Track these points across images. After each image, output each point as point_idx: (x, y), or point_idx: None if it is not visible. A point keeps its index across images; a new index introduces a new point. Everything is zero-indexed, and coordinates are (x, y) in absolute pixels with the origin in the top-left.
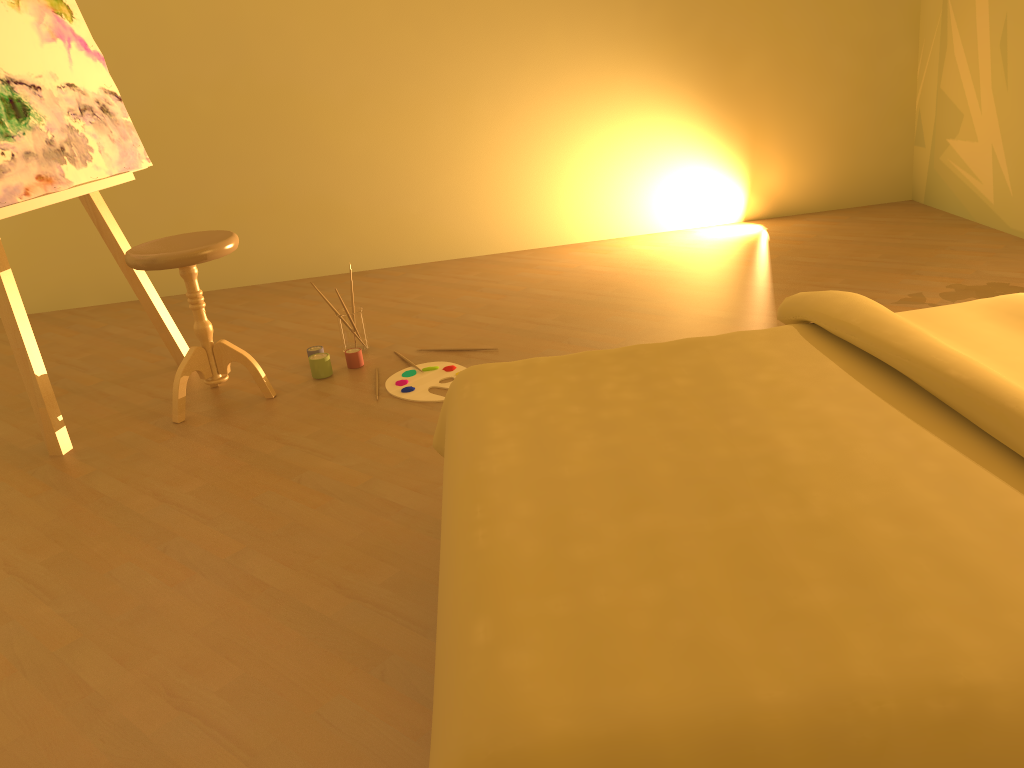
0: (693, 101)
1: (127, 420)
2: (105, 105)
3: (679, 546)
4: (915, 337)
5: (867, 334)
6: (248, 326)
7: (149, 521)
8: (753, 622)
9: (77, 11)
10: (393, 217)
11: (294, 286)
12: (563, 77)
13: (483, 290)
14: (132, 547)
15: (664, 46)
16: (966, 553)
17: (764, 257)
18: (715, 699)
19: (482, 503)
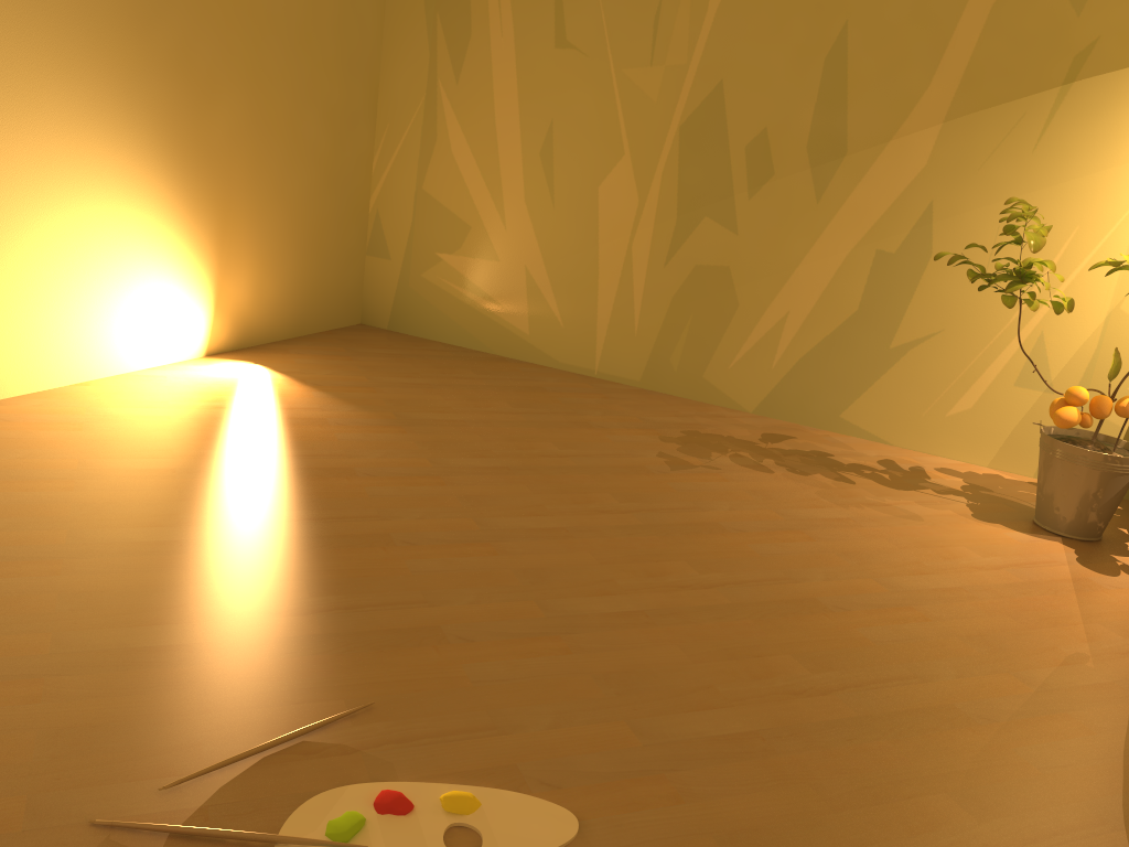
0: (154, 153)
1: None
2: None
3: None
4: None
5: None
6: None
7: None
8: None
9: None
10: None
11: None
12: None
13: None
14: None
15: (119, 46)
16: None
17: (379, 416)
18: None
19: None
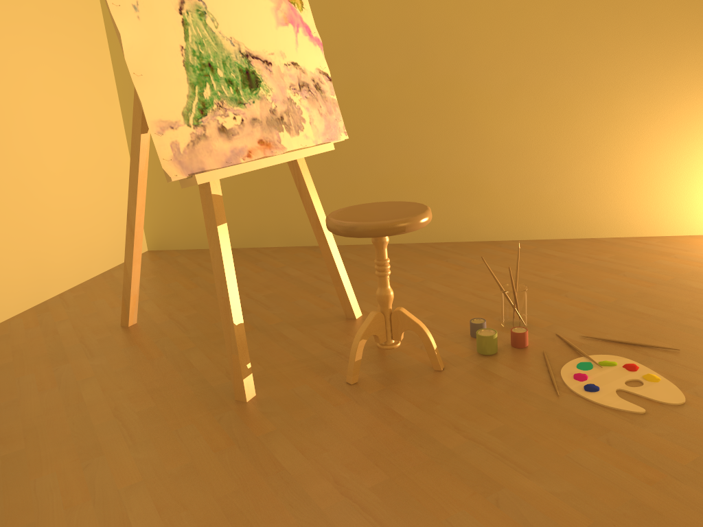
0: None
1: (303, 370)
2: (318, 83)
3: None
4: None
5: None
6: (402, 283)
7: (331, 524)
8: None
9: (306, 3)
10: (529, 197)
11: (436, 248)
12: None
13: (626, 274)
14: None
15: None
16: None
17: None
18: None
19: None
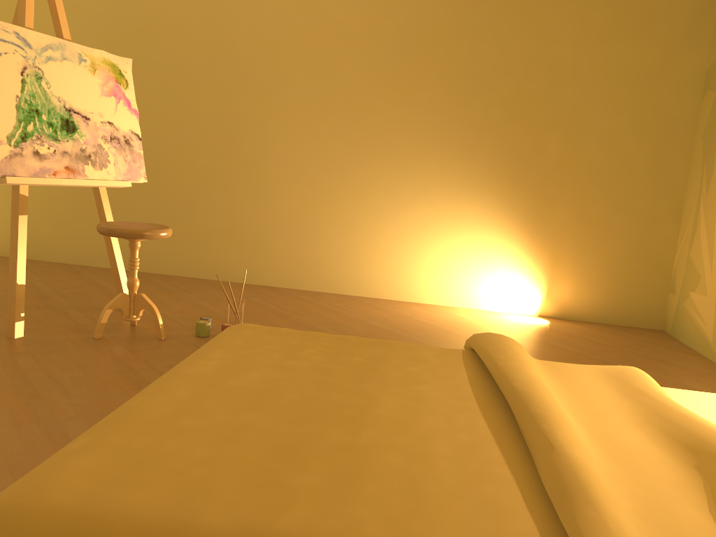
0: (516, 227)
1: (67, 329)
2: (129, 140)
3: (251, 434)
4: (514, 362)
5: (490, 356)
6: (180, 298)
7: (32, 386)
8: (248, 482)
9: (132, 84)
10: (301, 256)
11: (225, 284)
12: (432, 193)
13: (339, 314)
14: (10, 397)
15: (503, 188)
16: (430, 484)
17: (537, 339)
18: (173, 513)
19: (161, 384)
